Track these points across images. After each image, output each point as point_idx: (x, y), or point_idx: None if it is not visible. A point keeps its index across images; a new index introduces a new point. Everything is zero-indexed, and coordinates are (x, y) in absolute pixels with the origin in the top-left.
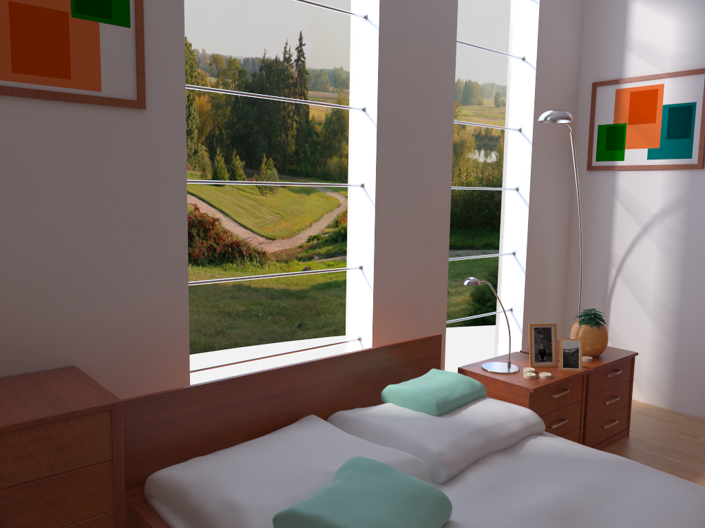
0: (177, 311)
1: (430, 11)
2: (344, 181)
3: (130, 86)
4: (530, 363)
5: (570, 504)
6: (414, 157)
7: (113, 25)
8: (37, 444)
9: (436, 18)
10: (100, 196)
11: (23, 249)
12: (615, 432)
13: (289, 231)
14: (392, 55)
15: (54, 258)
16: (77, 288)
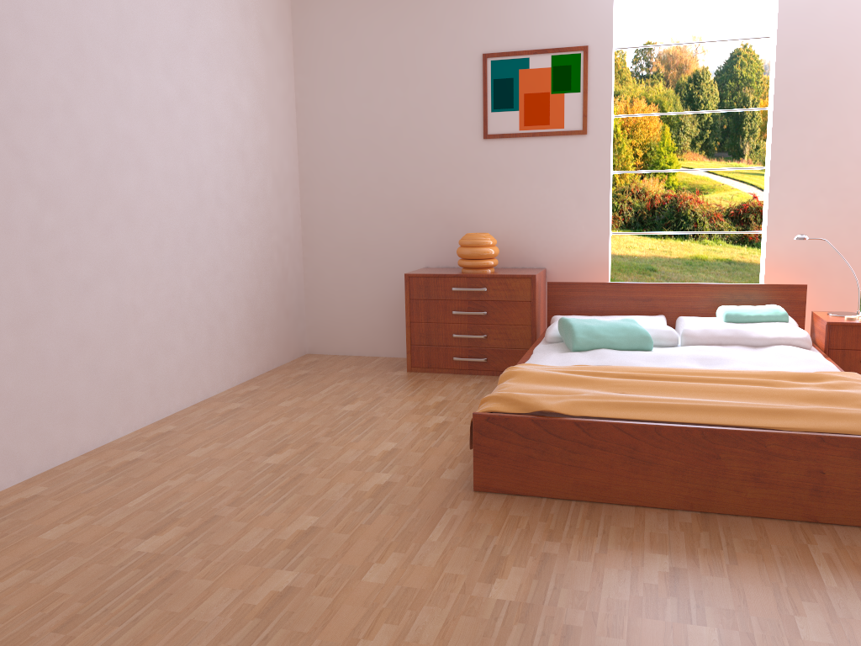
0: (602, 247)
1: (841, 15)
2: None
3: (579, 123)
4: None
5: (721, 357)
6: (818, 141)
7: (571, 93)
8: (501, 285)
9: (850, 19)
10: (561, 182)
11: (525, 209)
12: None
13: None
14: (790, 62)
15: (538, 213)
16: (548, 229)
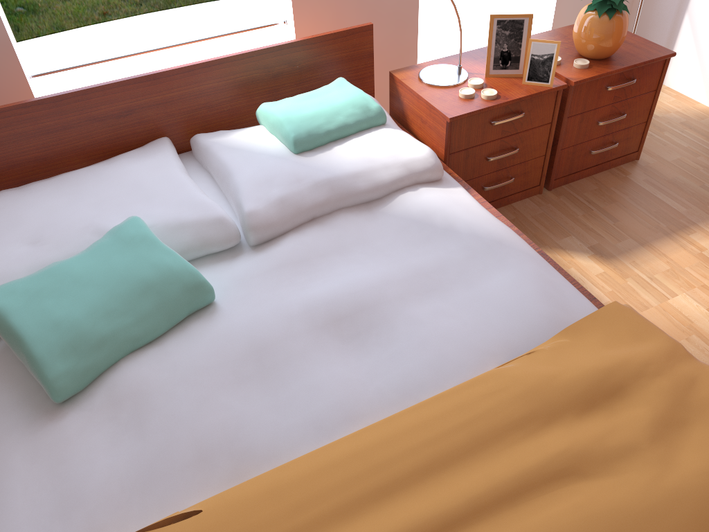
0: None
1: None
2: None
3: None
4: (486, 71)
5: (363, 302)
6: None
7: None
8: None
9: None
10: None
11: None
12: (614, 157)
13: None
14: None
15: None
16: None
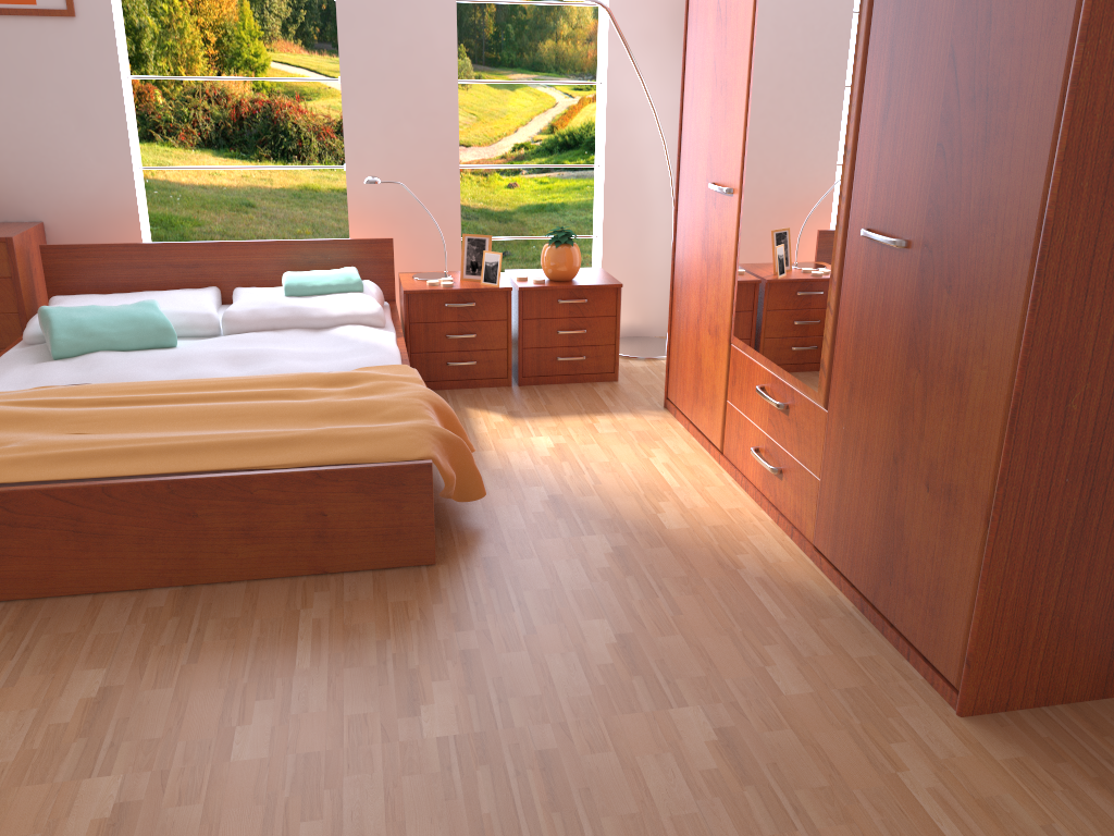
0: (126, 189)
1: None
2: (562, 73)
3: None
4: (460, 275)
5: (261, 353)
6: (396, 47)
7: None
8: None
9: None
10: (47, 91)
11: None
12: (587, 371)
13: (488, 137)
14: None
15: (17, 138)
16: (38, 162)
